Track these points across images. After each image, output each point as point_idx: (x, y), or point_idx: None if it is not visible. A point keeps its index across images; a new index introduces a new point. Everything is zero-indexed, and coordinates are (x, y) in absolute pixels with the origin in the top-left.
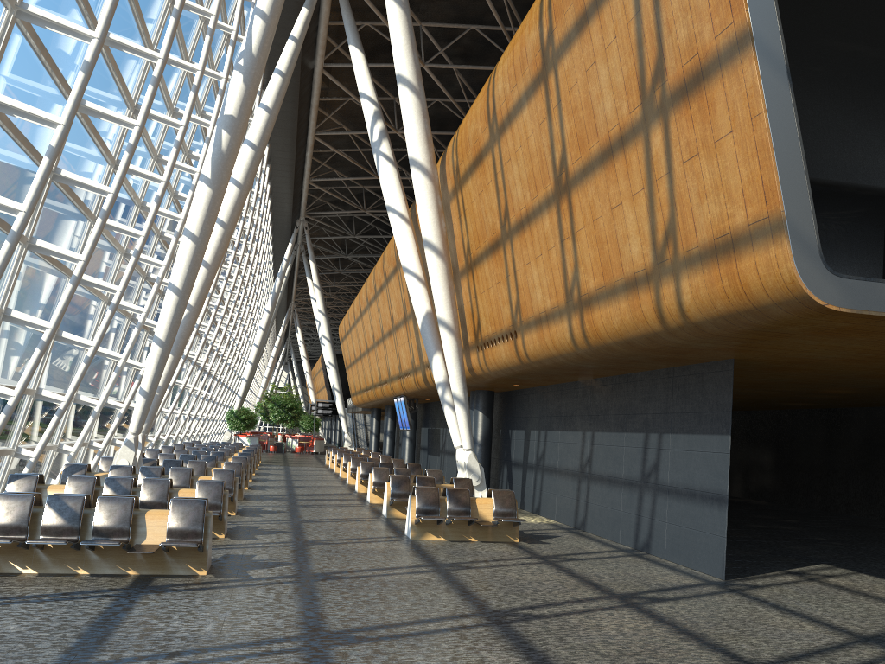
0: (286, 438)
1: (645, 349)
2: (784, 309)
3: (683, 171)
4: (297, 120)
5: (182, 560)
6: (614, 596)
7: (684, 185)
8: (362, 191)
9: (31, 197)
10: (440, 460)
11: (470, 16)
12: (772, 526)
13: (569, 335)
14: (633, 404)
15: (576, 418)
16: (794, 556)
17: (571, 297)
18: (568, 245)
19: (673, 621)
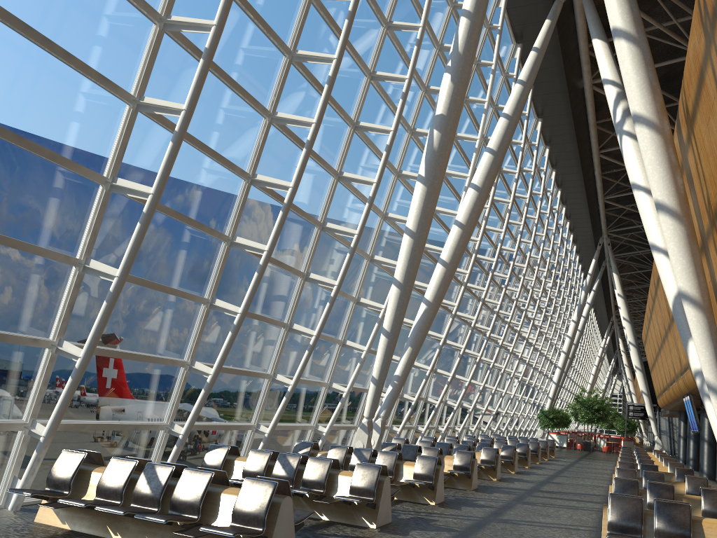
0: (596, 438)
1: None
2: None
3: None
4: (576, 140)
5: None
6: None
7: None
8: None
9: (157, 180)
10: None
11: None
12: None
13: None
14: None
15: None
16: None
17: None
18: None
19: None
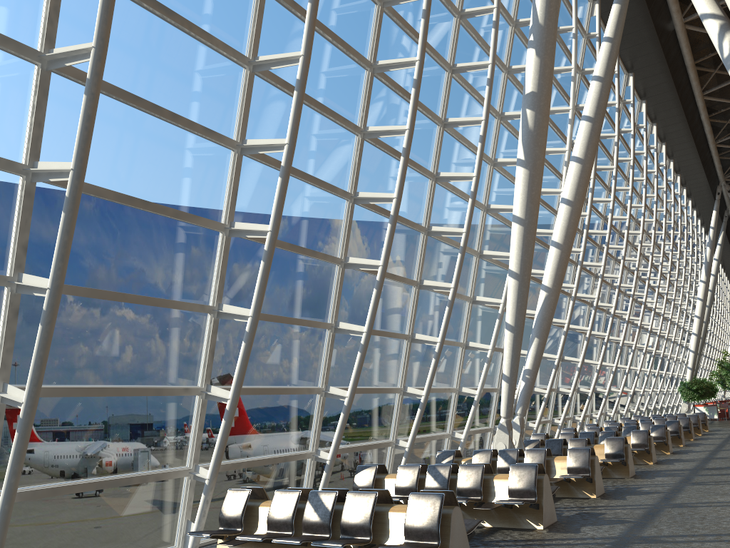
0: None
1: None
2: None
3: None
4: (675, 87)
5: None
6: None
7: None
8: None
9: (273, 216)
10: None
11: None
12: None
13: None
14: None
15: None
16: None
17: None
18: None
19: None
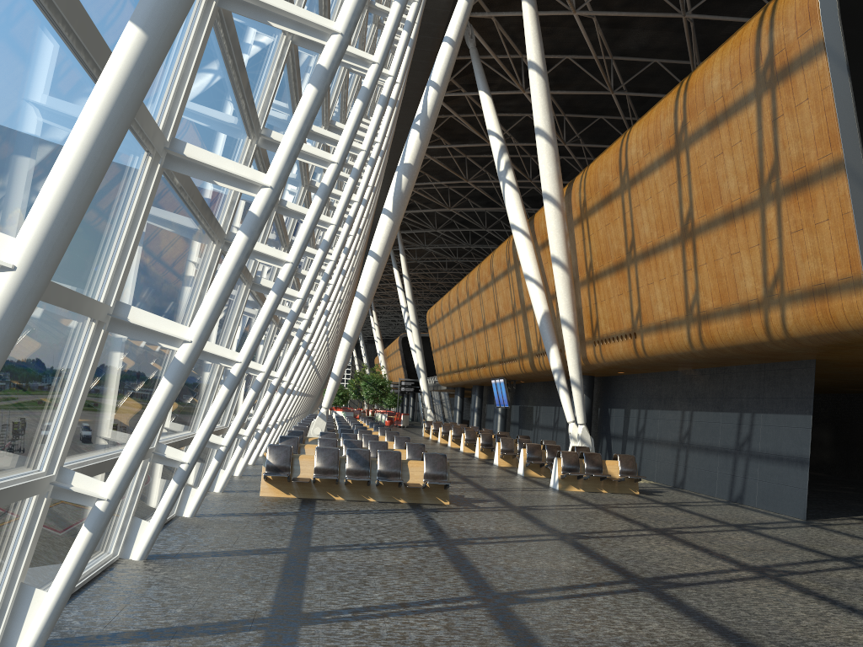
0: (374, 413)
1: (750, 352)
2: (860, 334)
3: (790, 238)
4: None
5: (433, 494)
6: (731, 525)
7: (790, 247)
8: (446, 190)
9: (338, 251)
10: (533, 433)
11: (565, 48)
12: (834, 490)
13: (687, 340)
14: (729, 390)
15: (675, 400)
16: (856, 509)
17: (691, 312)
18: (690, 274)
19: (778, 538)
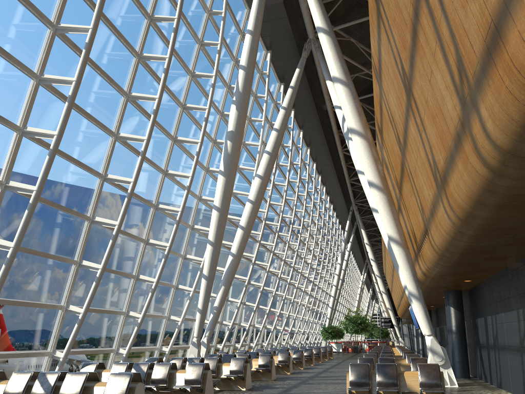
0: (361, 343)
1: (500, 207)
2: None
3: None
4: (326, 143)
5: None
6: None
7: (452, 8)
8: None
9: (39, 181)
10: (446, 350)
11: None
12: None
13: (446, 216)
14: None
15: (511, 299)
16: None
17: (437, 181)
18: (423, 136)
19: None
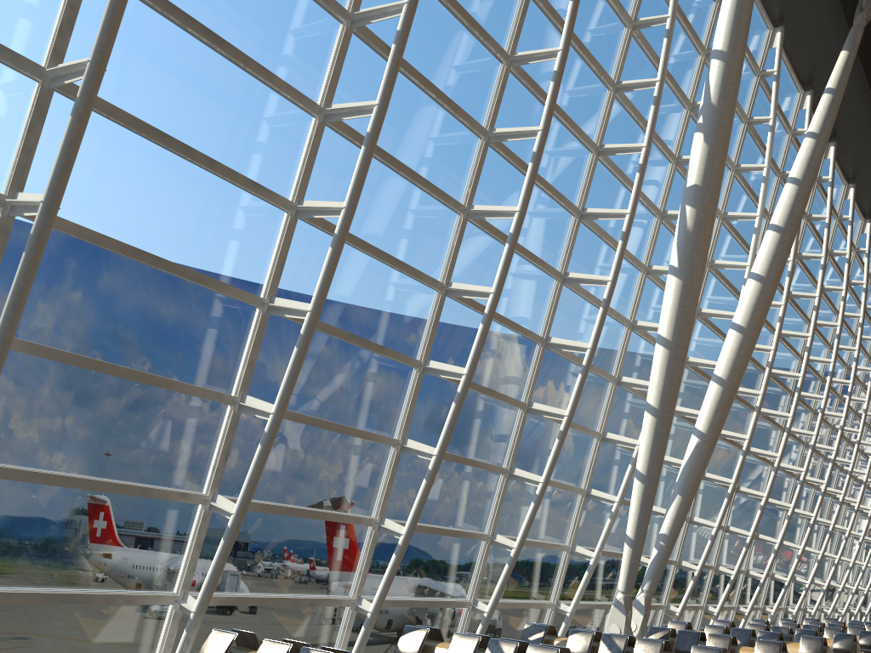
0: None
1: None
2: None
3: None
4: None
5: None
6: None
7: None
8: None
9: (316, 294)
10: None
11: None
12: None
13: None
14: None
15: None
16: None
17: None
18: None
19: None
